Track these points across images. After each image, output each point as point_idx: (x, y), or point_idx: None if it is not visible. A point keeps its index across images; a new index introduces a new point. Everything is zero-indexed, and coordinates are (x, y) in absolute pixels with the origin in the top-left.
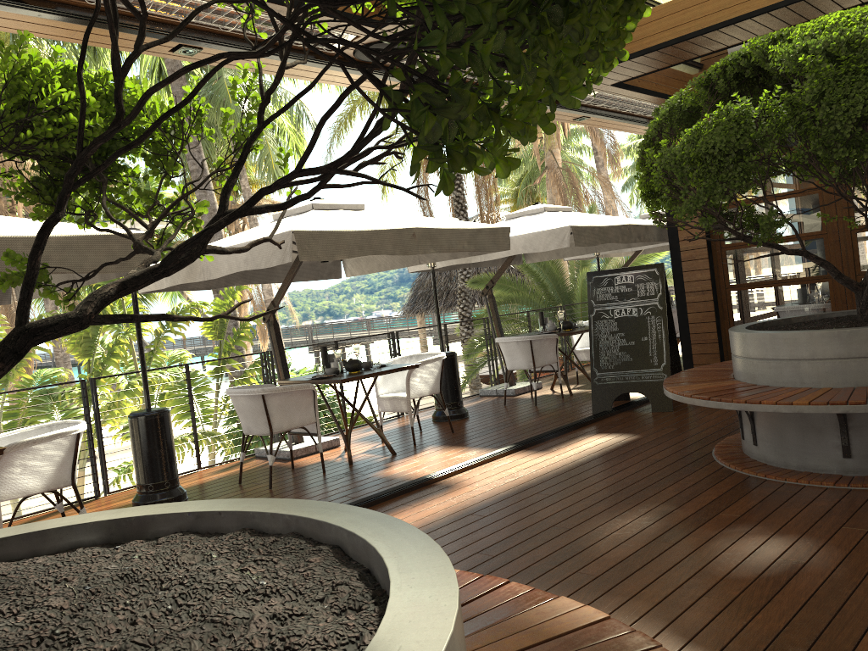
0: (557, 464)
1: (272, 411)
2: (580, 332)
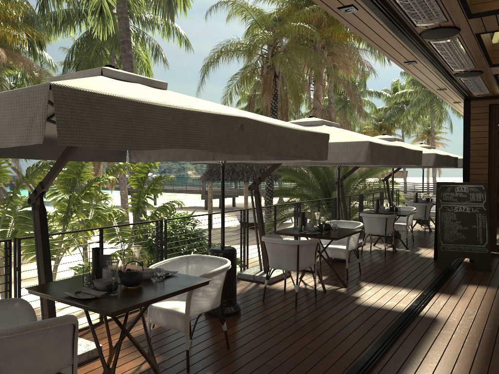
0: (483, 306)
1: (300, 256)
2: (407, 215)
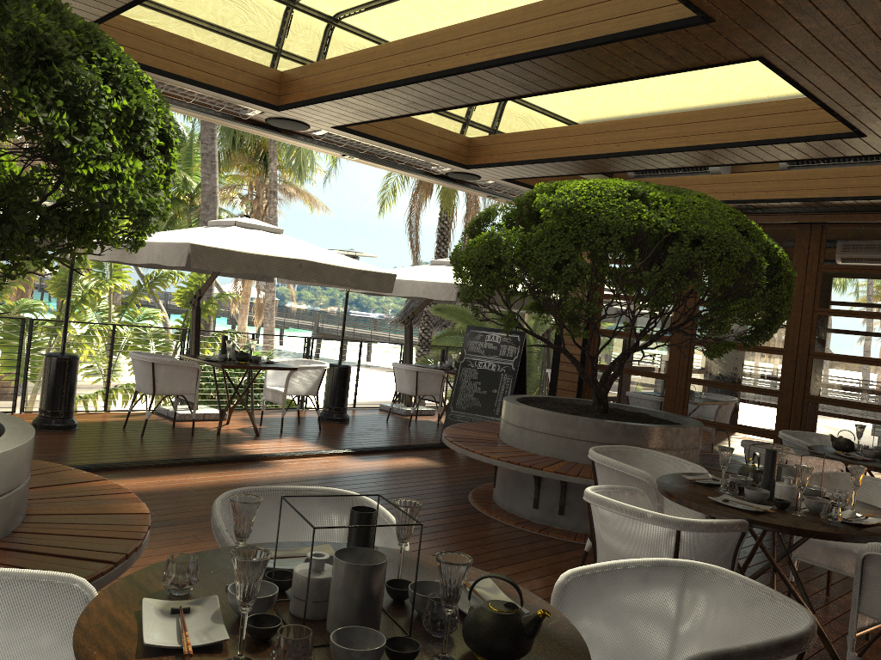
0: (360, 469)
1: (158, 377)
2: None
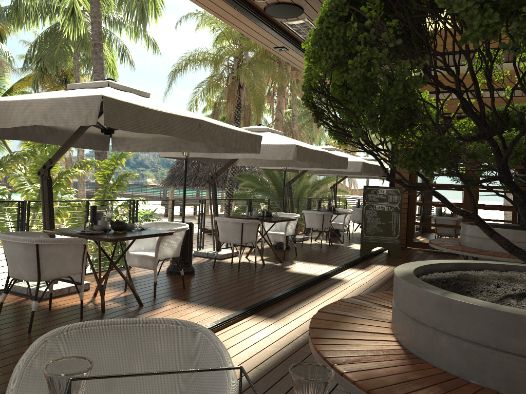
0: (380, 275)
1: (244, 232)
2: (342, 214)
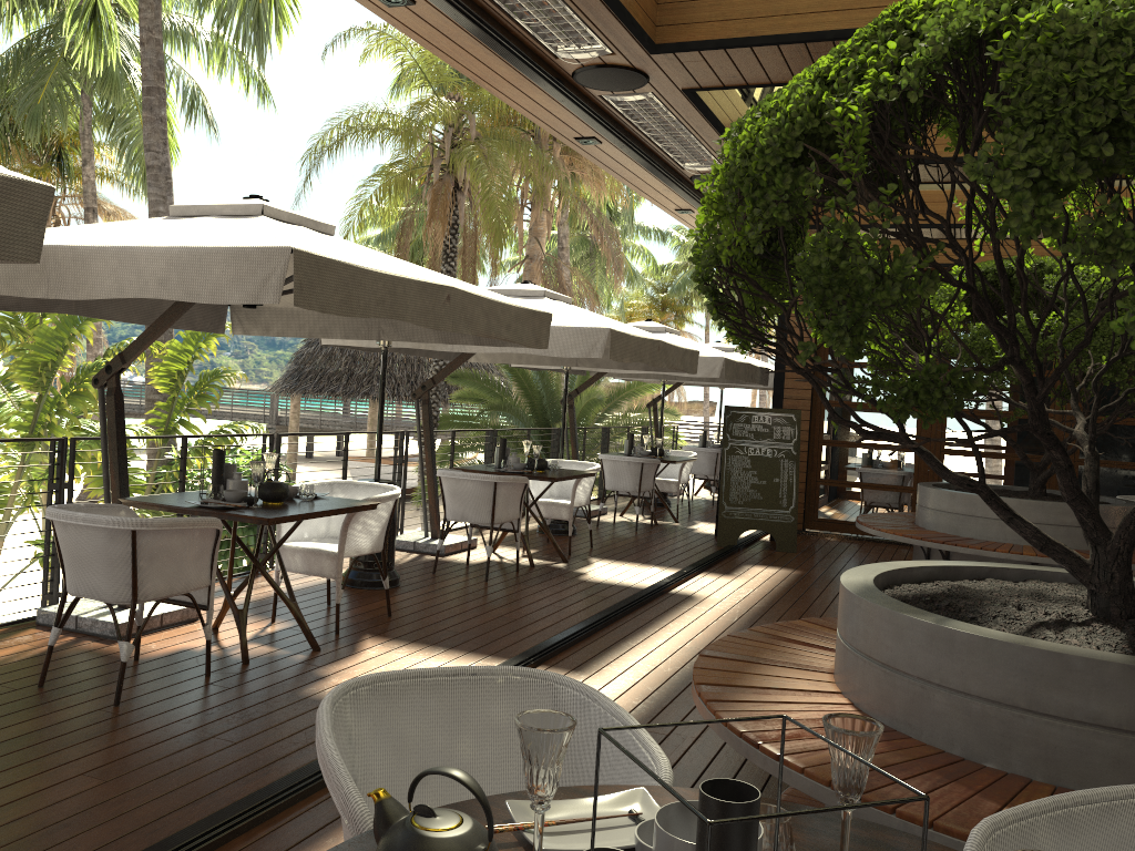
0: (764, 586)
1: (498, 501)
2: (679, 462)
